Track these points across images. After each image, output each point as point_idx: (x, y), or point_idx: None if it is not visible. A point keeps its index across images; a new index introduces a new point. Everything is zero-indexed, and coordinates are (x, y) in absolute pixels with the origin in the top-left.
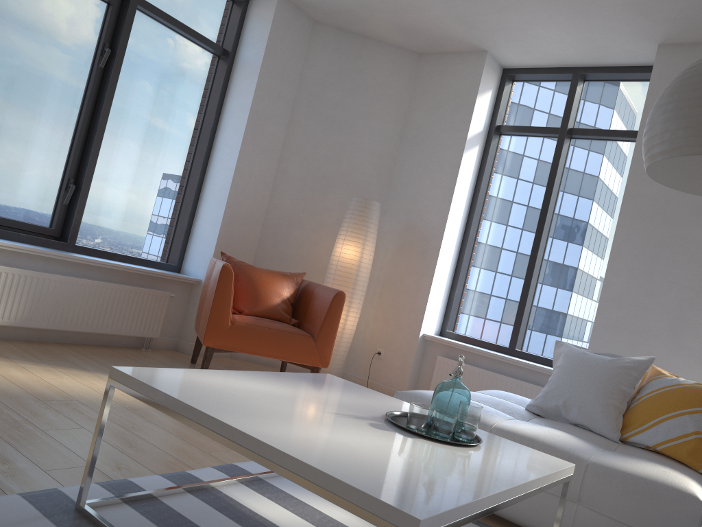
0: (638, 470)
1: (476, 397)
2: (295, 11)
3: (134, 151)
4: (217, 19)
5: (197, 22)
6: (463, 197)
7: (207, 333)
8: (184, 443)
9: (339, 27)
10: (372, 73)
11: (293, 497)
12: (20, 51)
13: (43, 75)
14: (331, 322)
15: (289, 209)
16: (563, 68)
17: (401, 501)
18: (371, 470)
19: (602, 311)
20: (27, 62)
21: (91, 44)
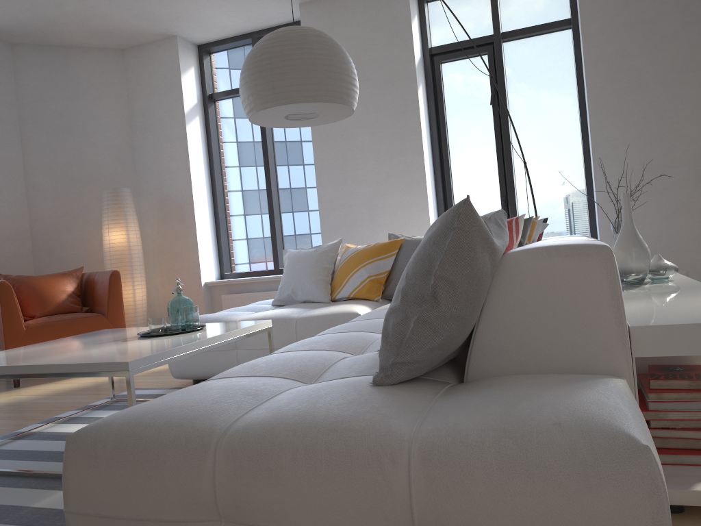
0: (326, 311)
1: (233, 310)
2: None
3: None
4: None
5: None
6: (200, 162)
7: (7, 342)
8: (9, 420)
9: (37, 44)
10: (84, 77)
11: (101, 417)
12: None
13: None
14: (115, 297)
15: (51, 218)
16: (243, 35)
17: (120, 359)
18: (109, 355)
19: (323, 218)
20: None
21: None
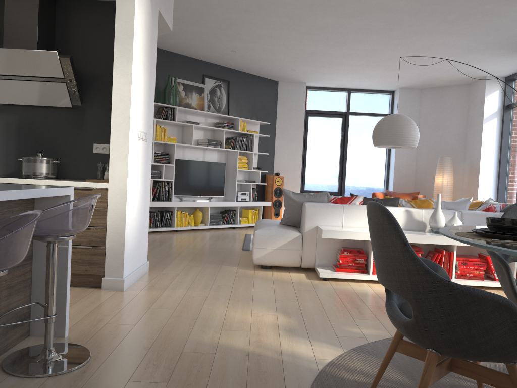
0: None
1: None
2: (409, 90)
3: (360, 161)
4: (384, 104)
5: (375, 109)
6: (491, 144)
7: None
8: None
9: (431, 87)
10: (448, 100)
11: None
12: (318, 143)
13: (326, 147)
14: None
15: (424, 167)
16: None
17: None
18: None
19: None
20: (321, 145)
21: (338, 132)
